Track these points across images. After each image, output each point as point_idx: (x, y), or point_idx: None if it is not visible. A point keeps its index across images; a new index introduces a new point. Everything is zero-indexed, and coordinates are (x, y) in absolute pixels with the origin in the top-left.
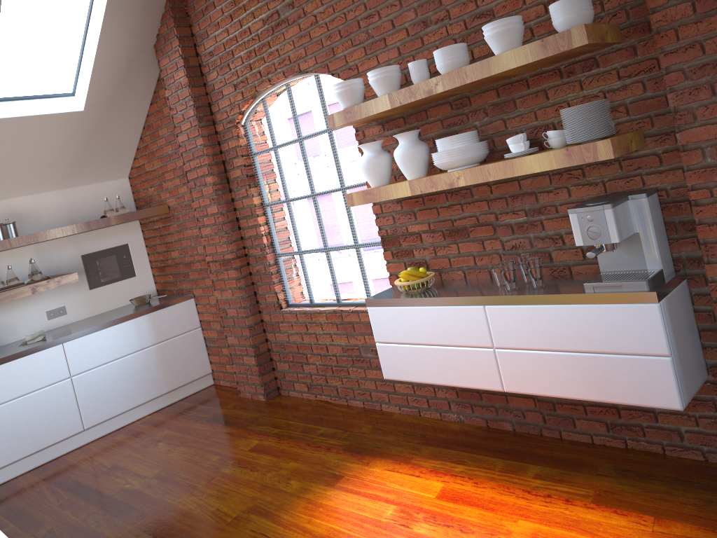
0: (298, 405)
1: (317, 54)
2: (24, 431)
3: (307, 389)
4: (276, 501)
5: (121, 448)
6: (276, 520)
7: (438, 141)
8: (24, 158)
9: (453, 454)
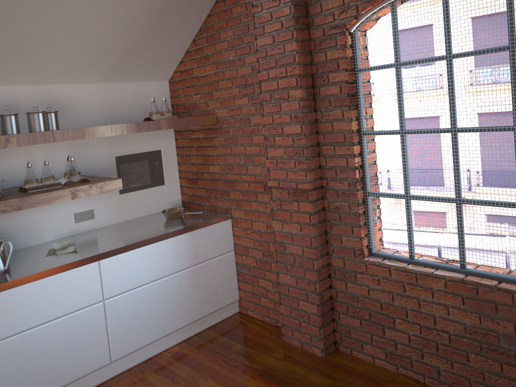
0: (376, 376)
1: None
2: (46, 364)
3: (385, 356)
4: None
5: None
6: None
7: None
8: (75, 40)
9: None
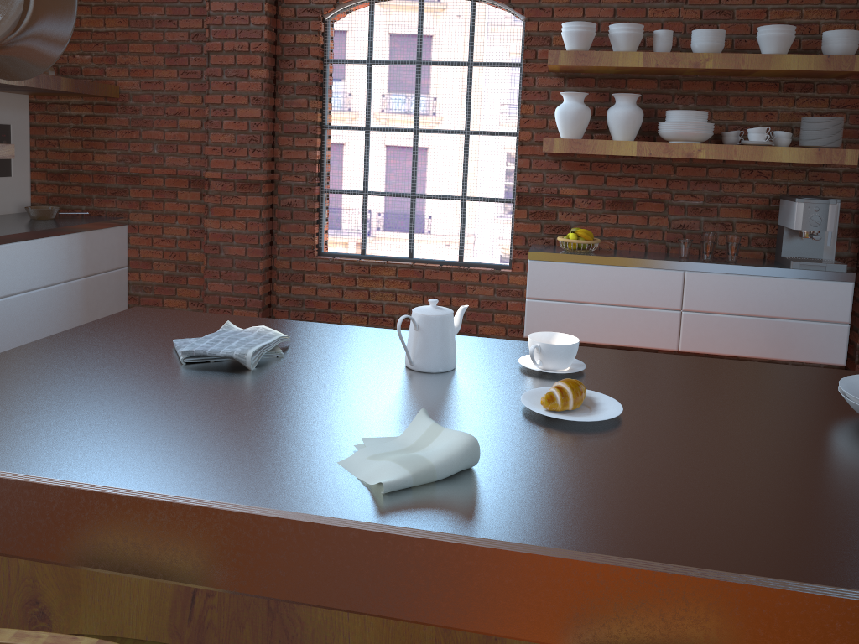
0: None
1: None
2: None
3: None
4: None
5: None
6: None
7: (681, 112)
8: None
9: None
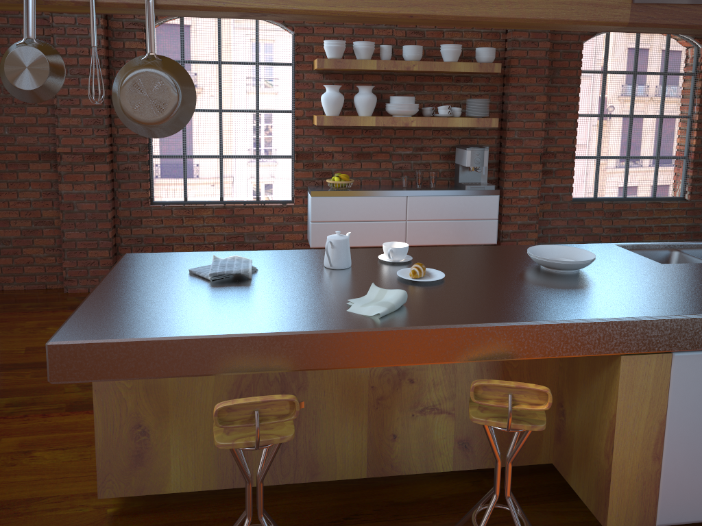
0: None
1: None
2: None
3: None
4: None
5: None
6: None
7: (400, 98)
8: None
9: None
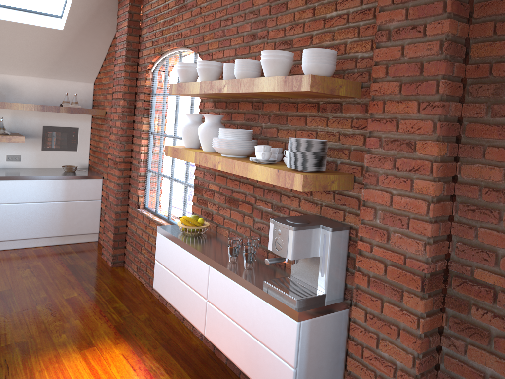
0: (125, 279)
1: (196, 36)
2: None
3: (136, 270)
4: (39, 345)
5: (5, 263)
6: (25, 360)
7: (219, 130)
8: (18, 51)
9: (171, 364)
